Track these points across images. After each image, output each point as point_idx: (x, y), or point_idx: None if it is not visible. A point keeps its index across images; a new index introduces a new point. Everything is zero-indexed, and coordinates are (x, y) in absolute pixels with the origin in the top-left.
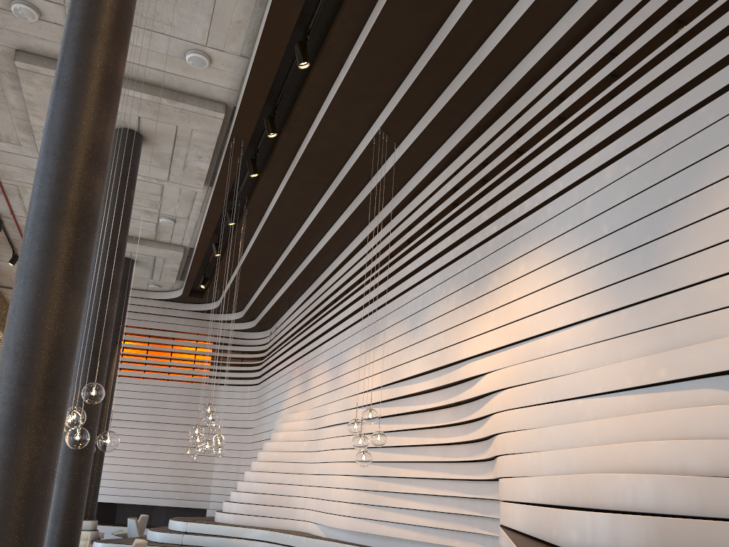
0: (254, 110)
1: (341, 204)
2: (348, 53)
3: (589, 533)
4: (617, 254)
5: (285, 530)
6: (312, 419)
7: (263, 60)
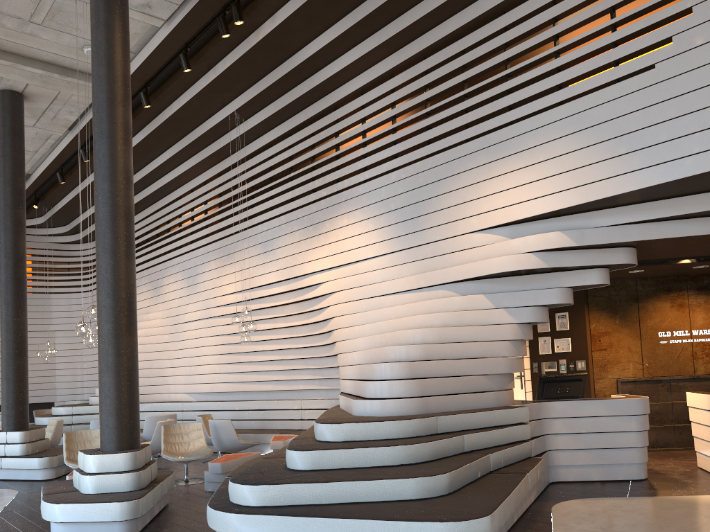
0: (133, 87)
1: (190, 152)
2: (217, 62)
3: (399, 354)
4: (399, 221)
5: (159, 402)
6: (168, 317)
7: (152, 60)
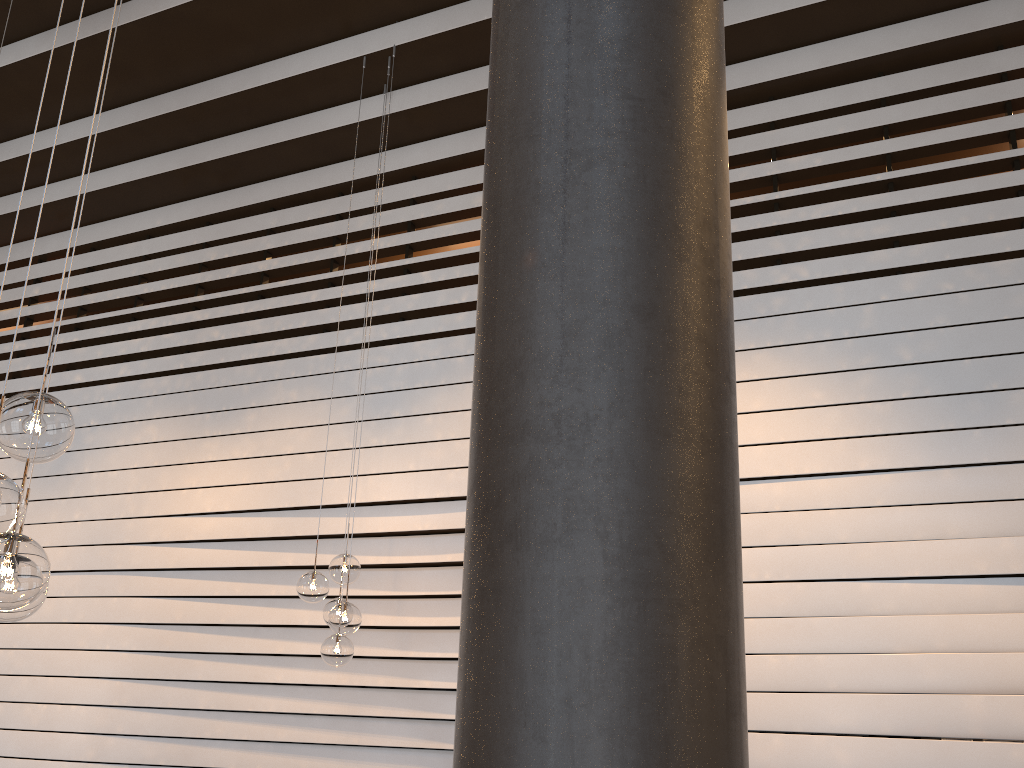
0: None
1: (160, 140)
2: None
3: None
4: (933, 394)
5: None
6: None
7: None
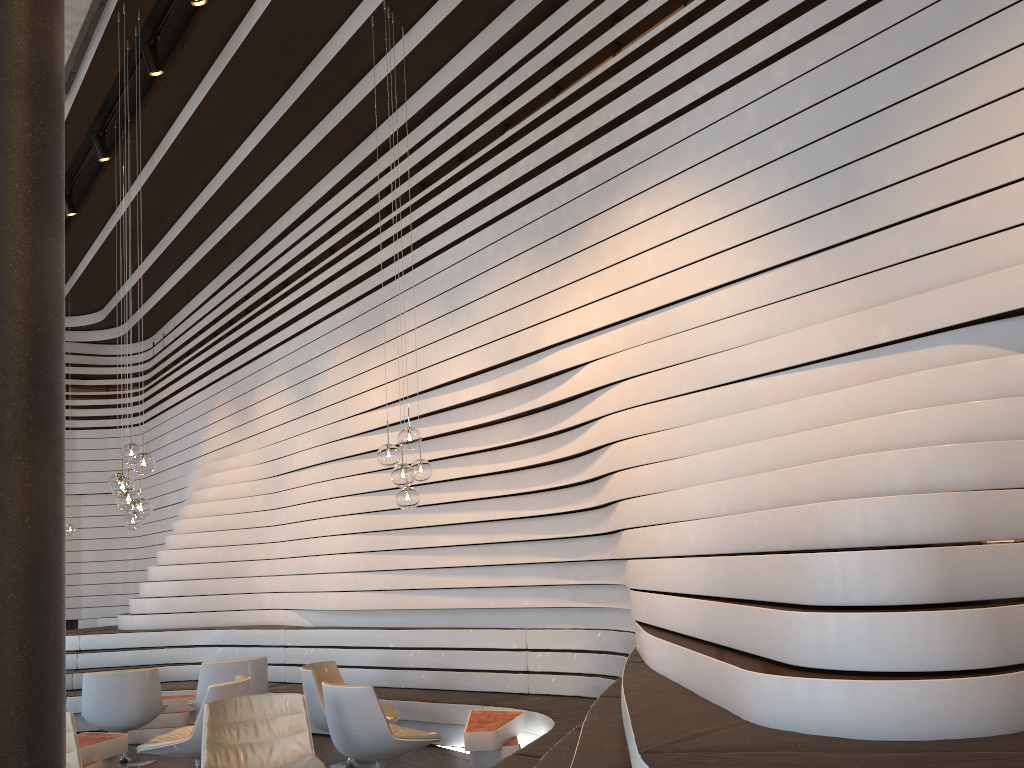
0: None
1: (299, 127)
2: None
3: (875, 523)
4: (801, 182)
5: (243, 627)
6: (264, 463)
7: None
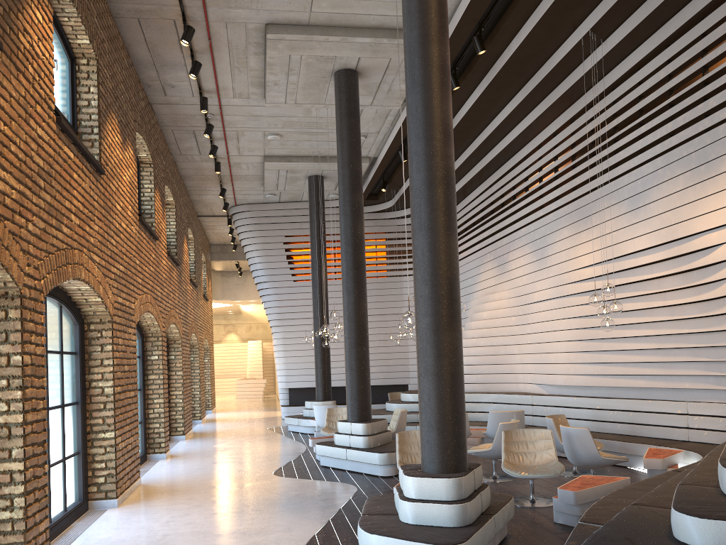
0: (465, 33)
1: (535, 99)
2: None
3: None
4: None
5: (506, 392)
6: (515, 297)
7: None
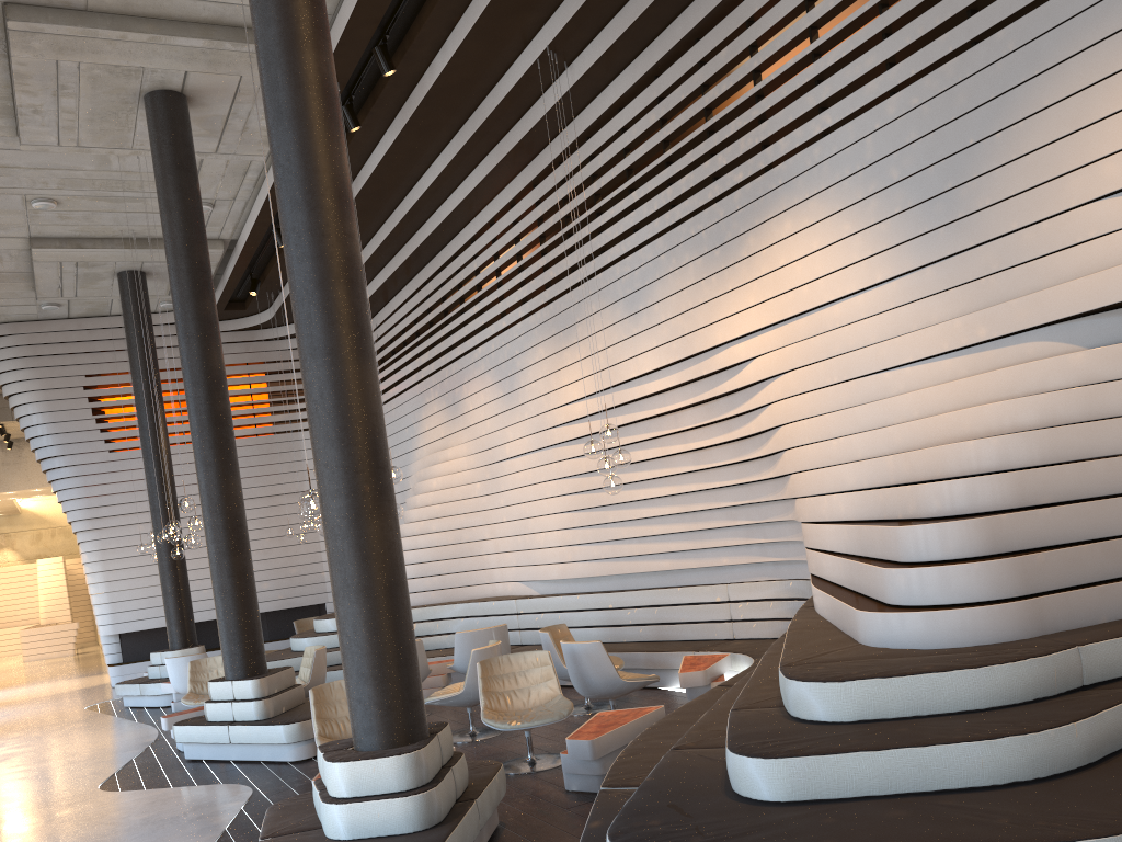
0: (360, 41)
1: (479, 150)
2: None
3: (952, 499)
4: (913, 204)
5: (478, 599)
6: (478, 452)
7: None
